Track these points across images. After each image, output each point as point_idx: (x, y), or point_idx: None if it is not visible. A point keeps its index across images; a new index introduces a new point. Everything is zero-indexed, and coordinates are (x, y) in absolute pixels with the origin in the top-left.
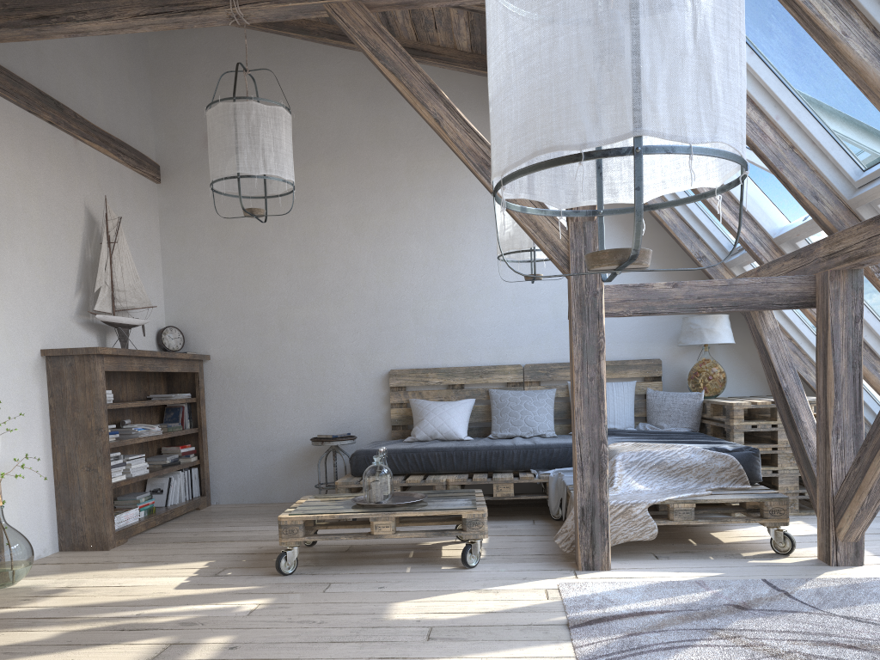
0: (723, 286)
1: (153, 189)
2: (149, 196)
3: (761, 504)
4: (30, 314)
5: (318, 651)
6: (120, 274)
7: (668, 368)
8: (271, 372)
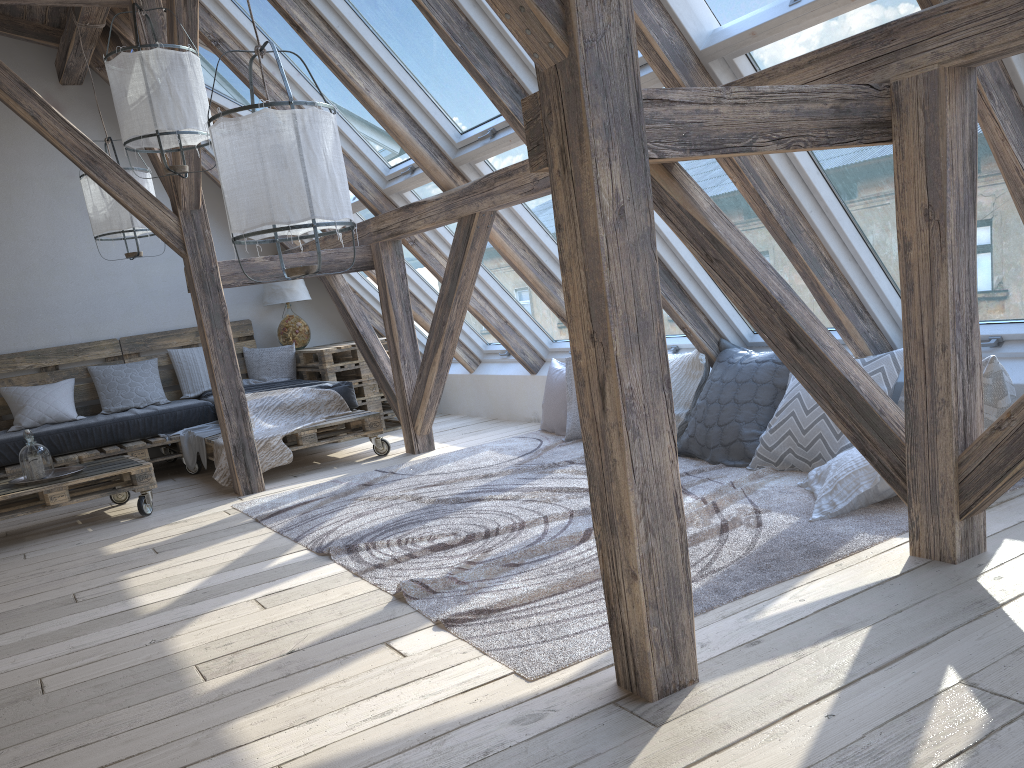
0: (307, 257)
1: None
2: None
3: (363, 421)
4: None
5: (73, 580)
6: None
7: (258, 327)
8: None
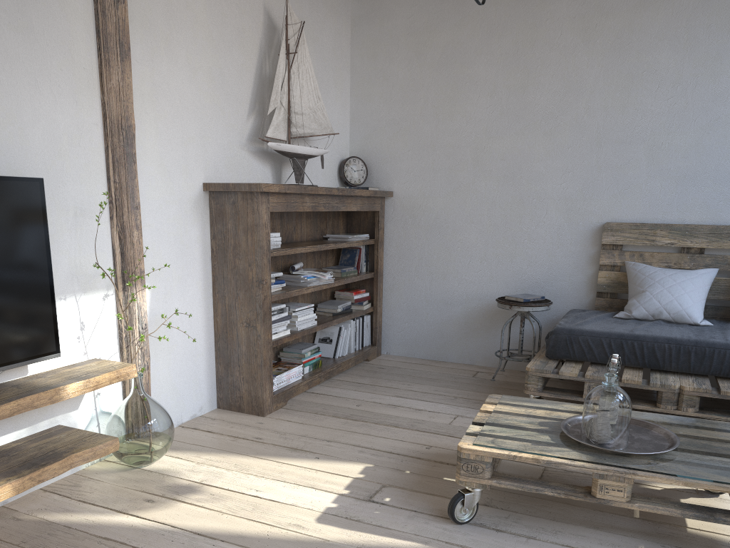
0: None
1: None
2: (340, 1)
3: None
4: (191, 141)
5: None
6: (299, 93)
7: None
8: (459, 215)
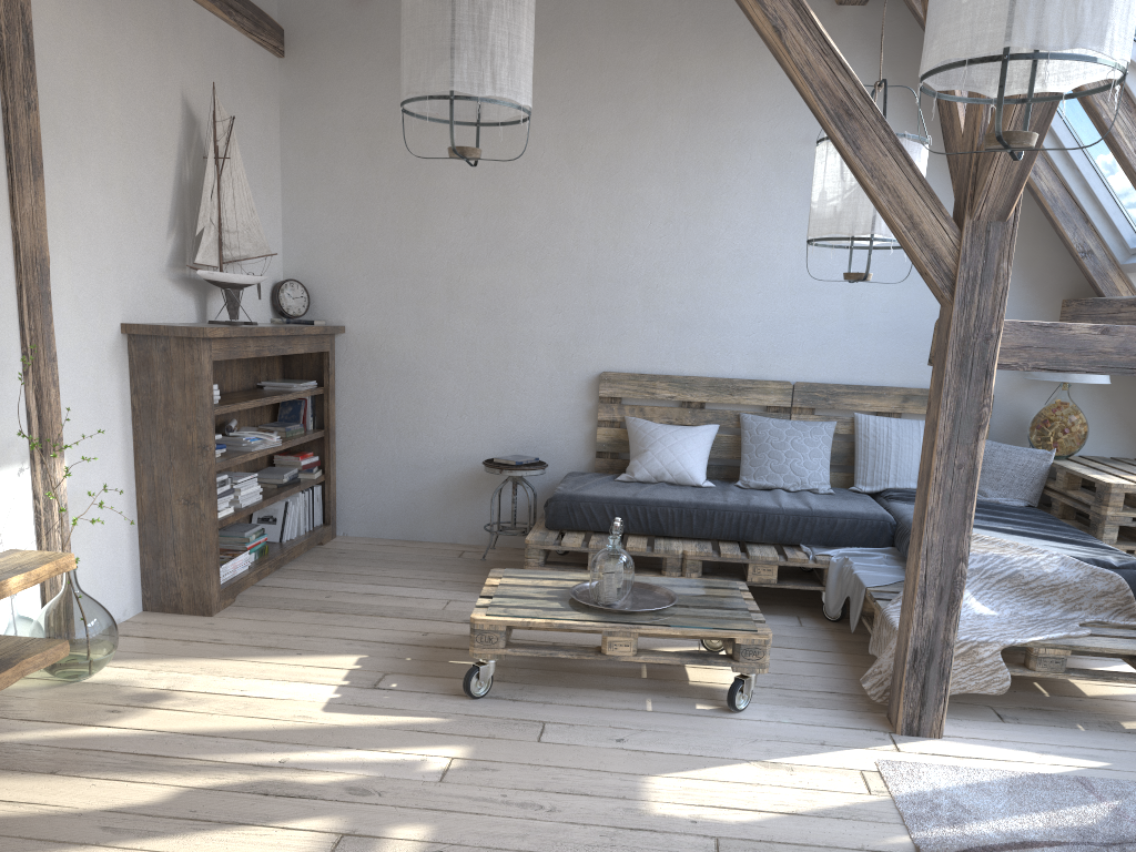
0: None
1: (273, 67)
2: (267, 78)
3: None
4: (107, 271)
5: None
6: (231, 206)
7: (1000, 406)
8: (432, 359)
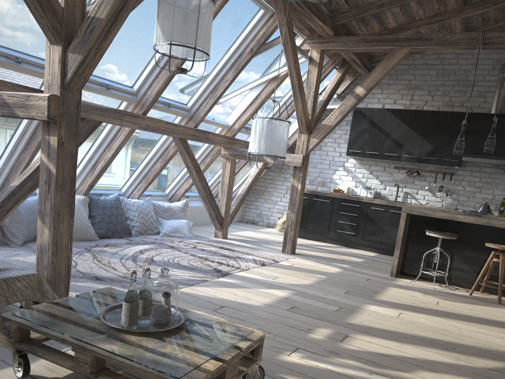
0: None
1: None
2: None
3: None
4: None
5: (272, 316)
6: None
7: None
8: None
